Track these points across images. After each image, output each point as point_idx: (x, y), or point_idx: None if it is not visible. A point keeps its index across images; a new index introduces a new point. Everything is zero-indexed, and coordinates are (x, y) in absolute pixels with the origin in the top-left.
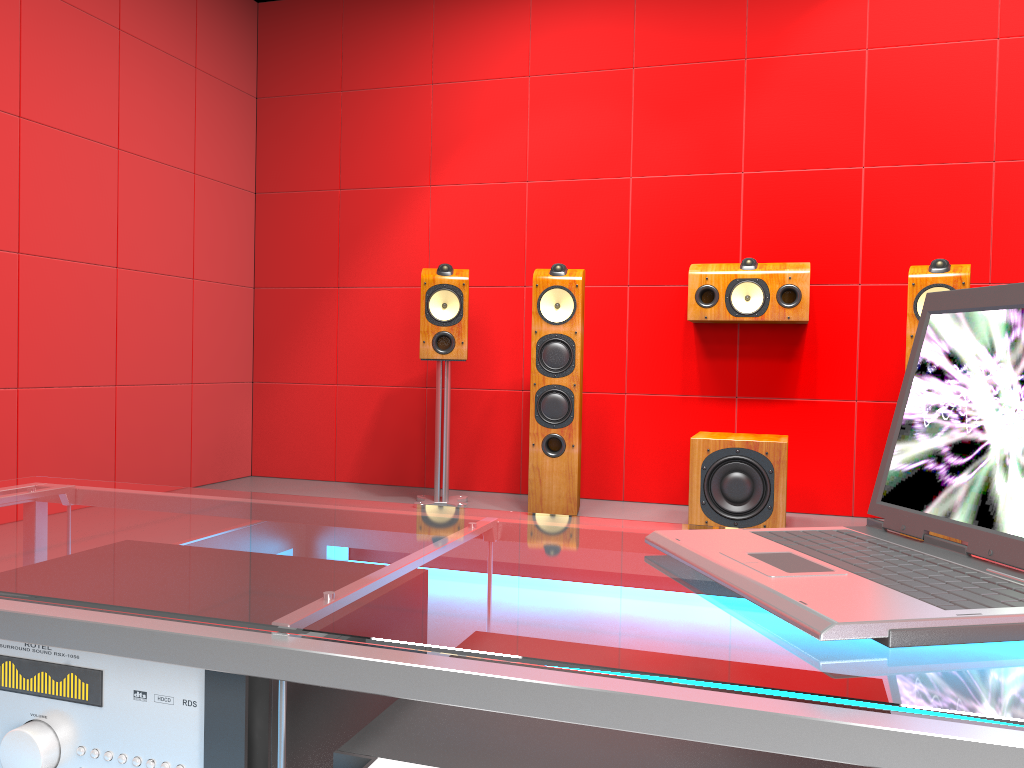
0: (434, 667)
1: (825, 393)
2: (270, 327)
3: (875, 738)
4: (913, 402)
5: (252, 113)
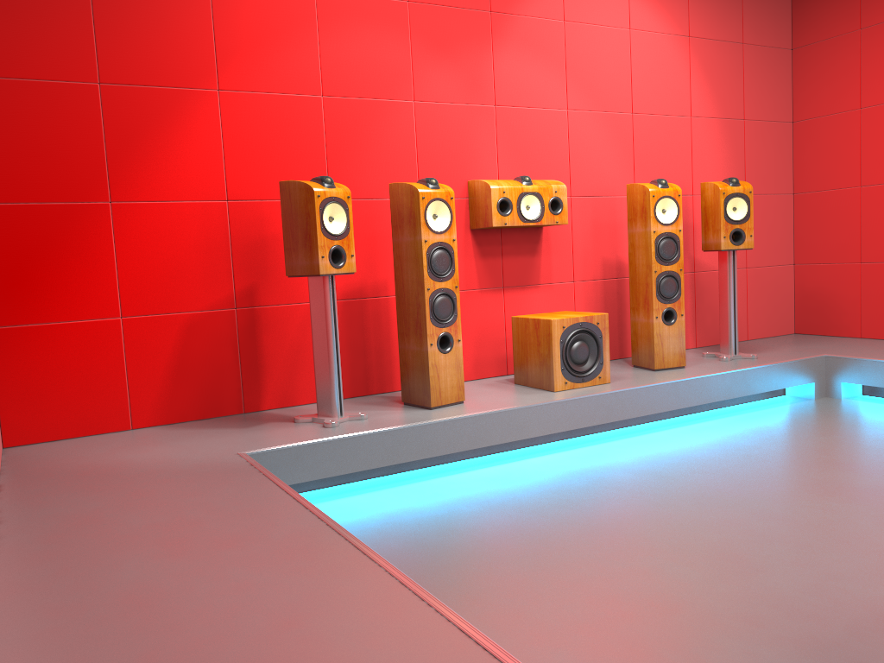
0: None
1: (556, 278)
2: (10, 254)
3: None
4: None
5: None
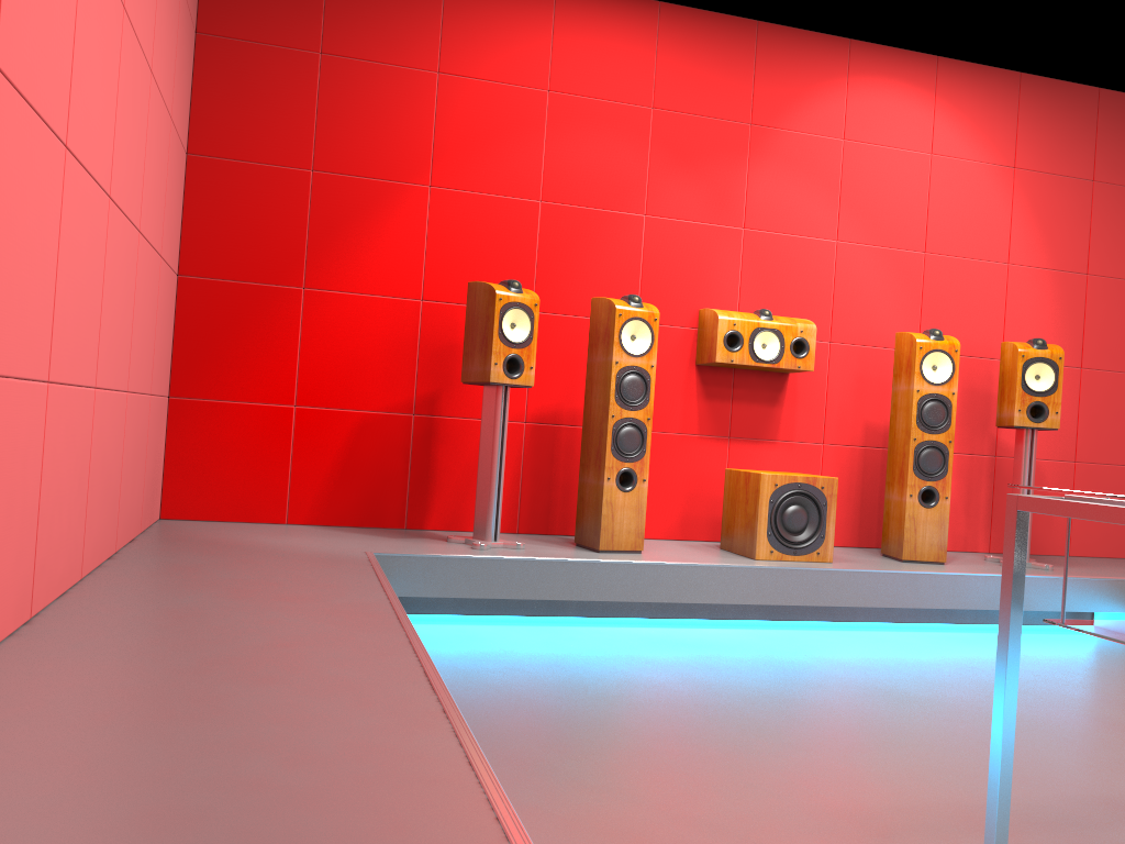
0: None
1: (800, 436)
2: (200, 328)
3: None
4: None
5: (193, 50)
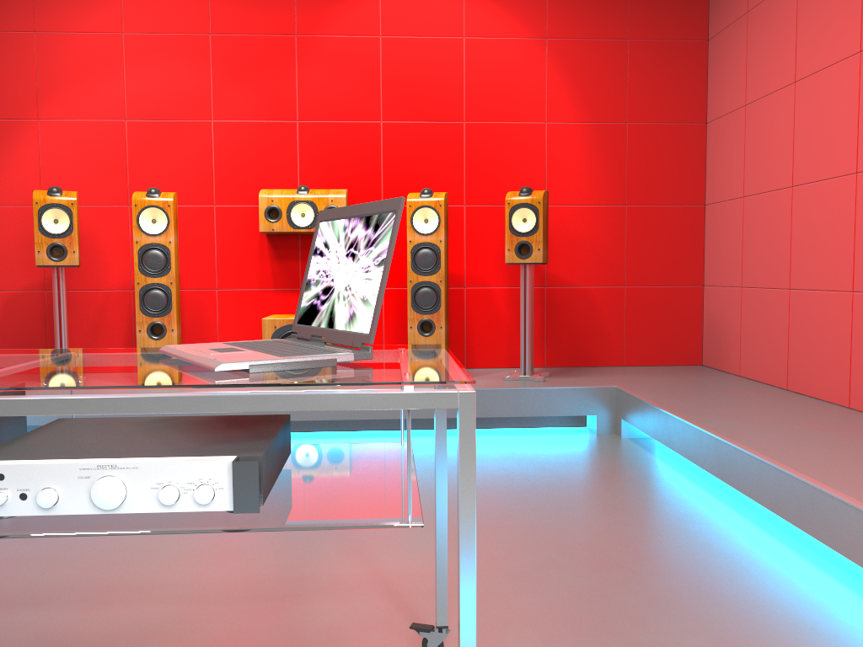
0: (14, 398)
1: None
2: None
3: (223, 400)
4: (311, 270)
5: None
